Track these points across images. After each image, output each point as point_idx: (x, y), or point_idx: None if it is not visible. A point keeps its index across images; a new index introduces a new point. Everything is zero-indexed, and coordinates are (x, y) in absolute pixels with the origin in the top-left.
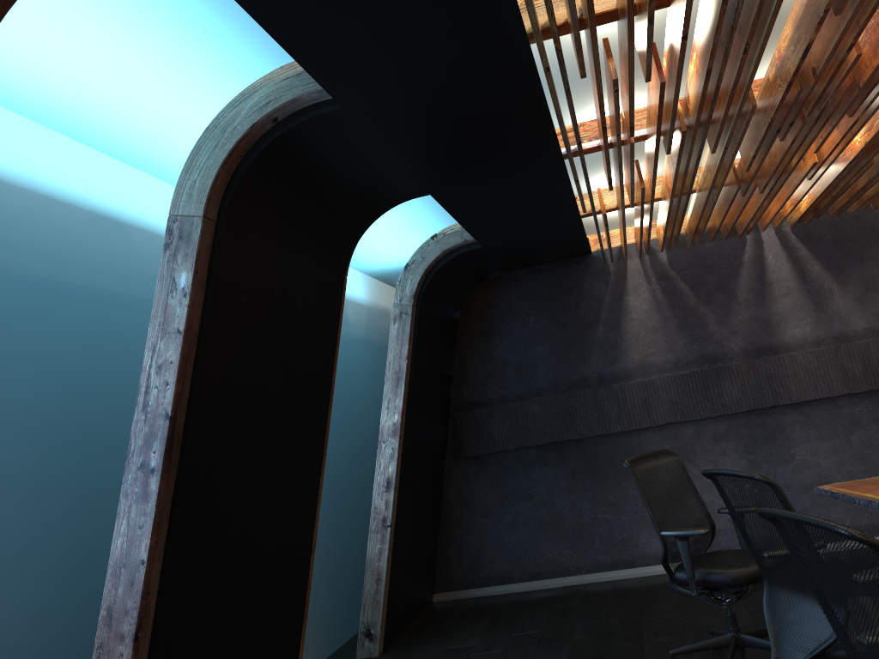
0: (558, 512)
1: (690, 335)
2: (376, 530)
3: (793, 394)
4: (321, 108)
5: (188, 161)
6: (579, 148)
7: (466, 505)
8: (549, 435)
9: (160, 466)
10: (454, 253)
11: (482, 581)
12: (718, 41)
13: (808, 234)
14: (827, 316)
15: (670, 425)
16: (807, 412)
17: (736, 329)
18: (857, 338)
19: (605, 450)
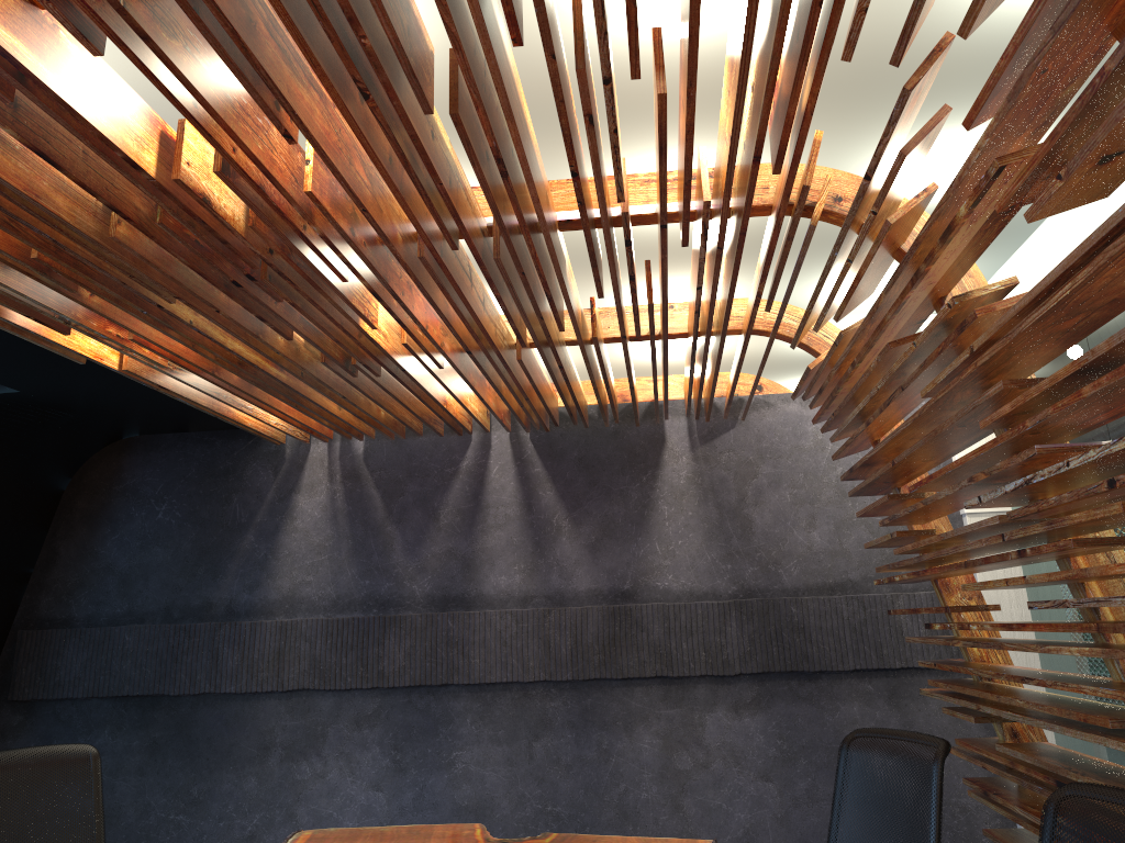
0: (116, 804)
1: (365, 565)
2: None
3: (475, 670)
4: None
5: None
6: None
7: None
8: (136, 684)
9: None
10: None
11: None
12: None
13: (550, 446)
14: (547, 564)
15: (304, 692)
16: (487, 699)
17: (427, 564)
18: (576, 602)
19: (207, 717)
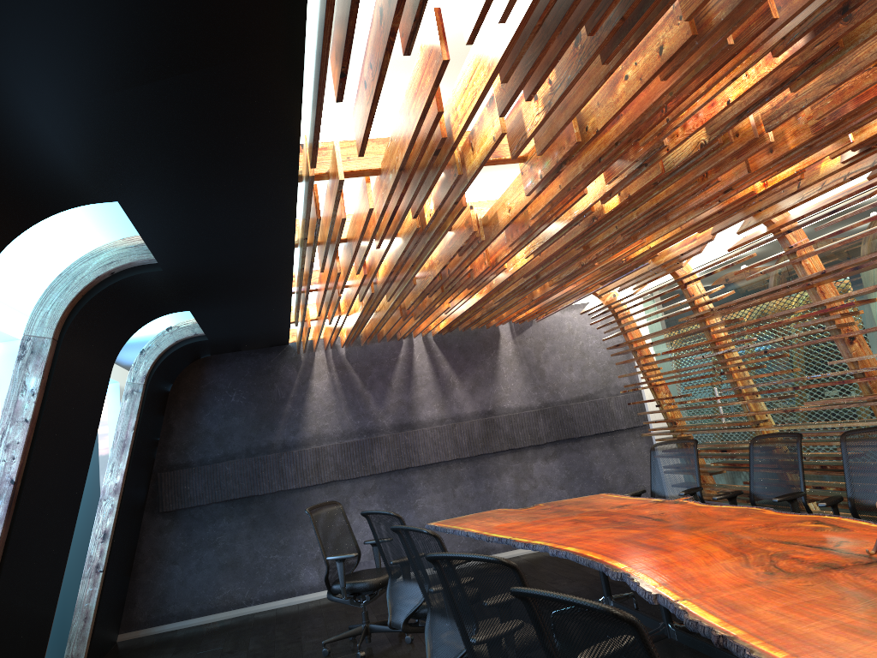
0: (237, 556)
1: (356, 413)
2: (89, 576)
3: (422, 458)
4: (147, 268)
5: (43, 297)
6: (307, 297)
7: (158, 554)
8: (238, 492)
9: (4, 517)
10: (184, 343)
11: (165, 619)
12: (398, 263)
13: (444, 342)
14: (450, 402)
15: (334, 482)
16: (429, 472)
17: (389, 409)
18: (466, 419)
19: (281, 503)
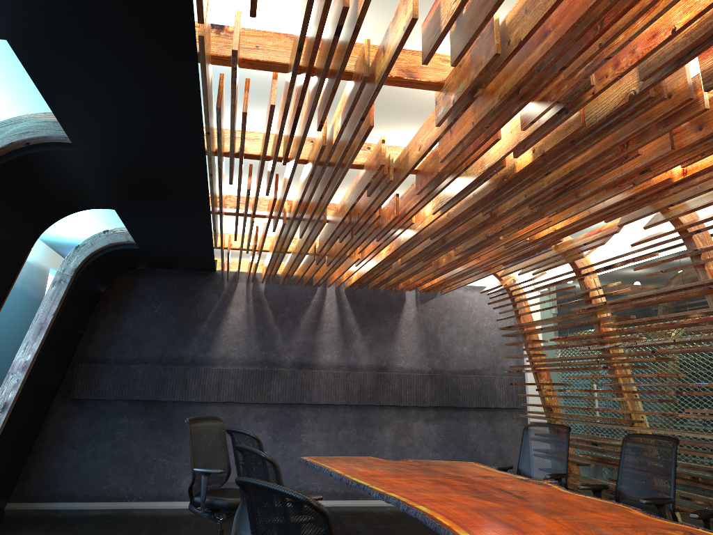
0: (130, 452)
1: (262, 344)
2: None
3: (313, 397)
4: (62, 146)
5: None
6: (221, 214)
7: (59, 436)
8: (143, 394)
9: None
10: (117, 247)
11: (52, 497)
12: (307, 190)
13: (353, 296)
14: (349, 351)
15: (230, 403)
16: (318, 411)
17: (293, 347)
18: (361, 369)
19: (180, 412)
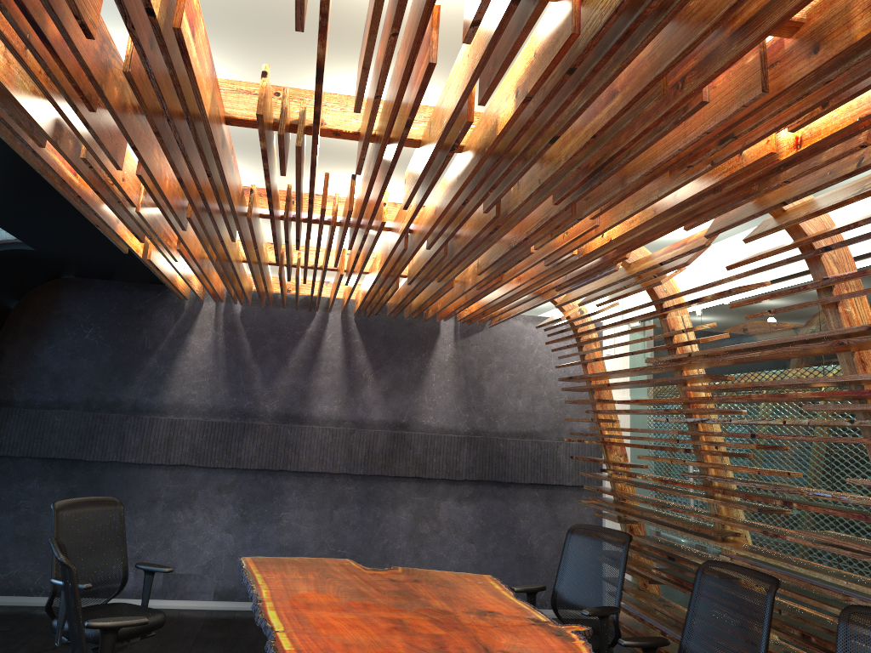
0: (40, 530)
1: (234, 388)
2: None
3: (302, 463)
4: None
5: None
6: (82, 201)
7: None
8: (61, 450)
9: None
10: (3, 247)
11: None
12: (172, 161)
13: (366, 326)
14: (355, 401)
15: (184, 466)
16: (307, 481)
17: (277, 392)
18: (371, 426)
19: (112, 477)
